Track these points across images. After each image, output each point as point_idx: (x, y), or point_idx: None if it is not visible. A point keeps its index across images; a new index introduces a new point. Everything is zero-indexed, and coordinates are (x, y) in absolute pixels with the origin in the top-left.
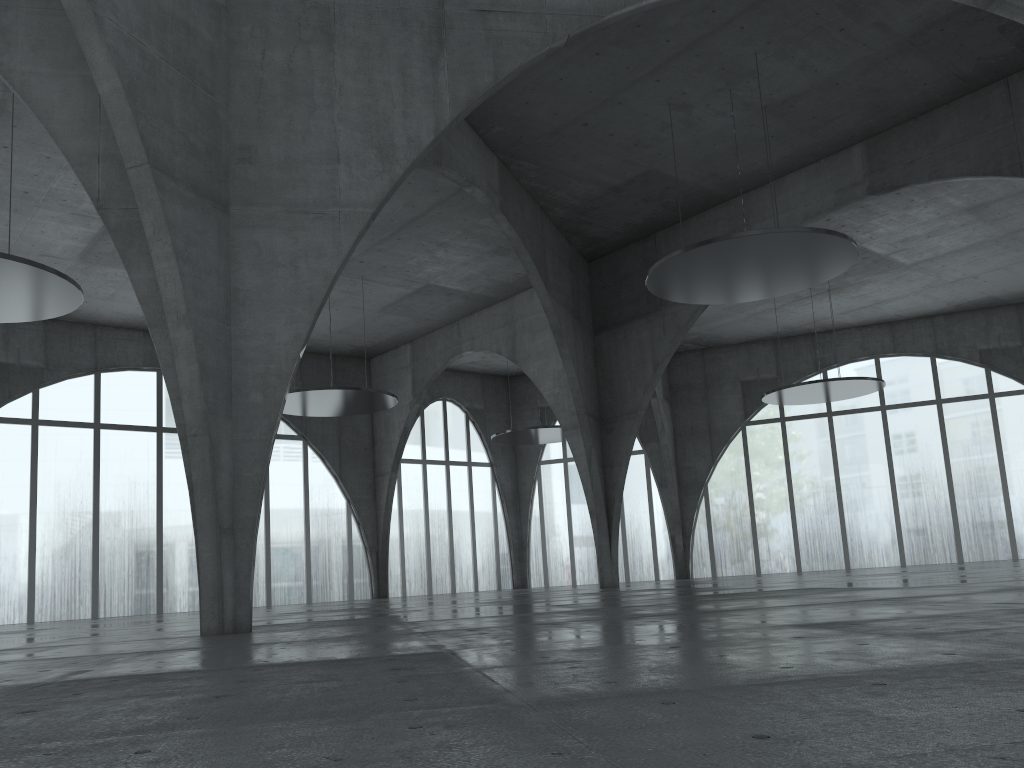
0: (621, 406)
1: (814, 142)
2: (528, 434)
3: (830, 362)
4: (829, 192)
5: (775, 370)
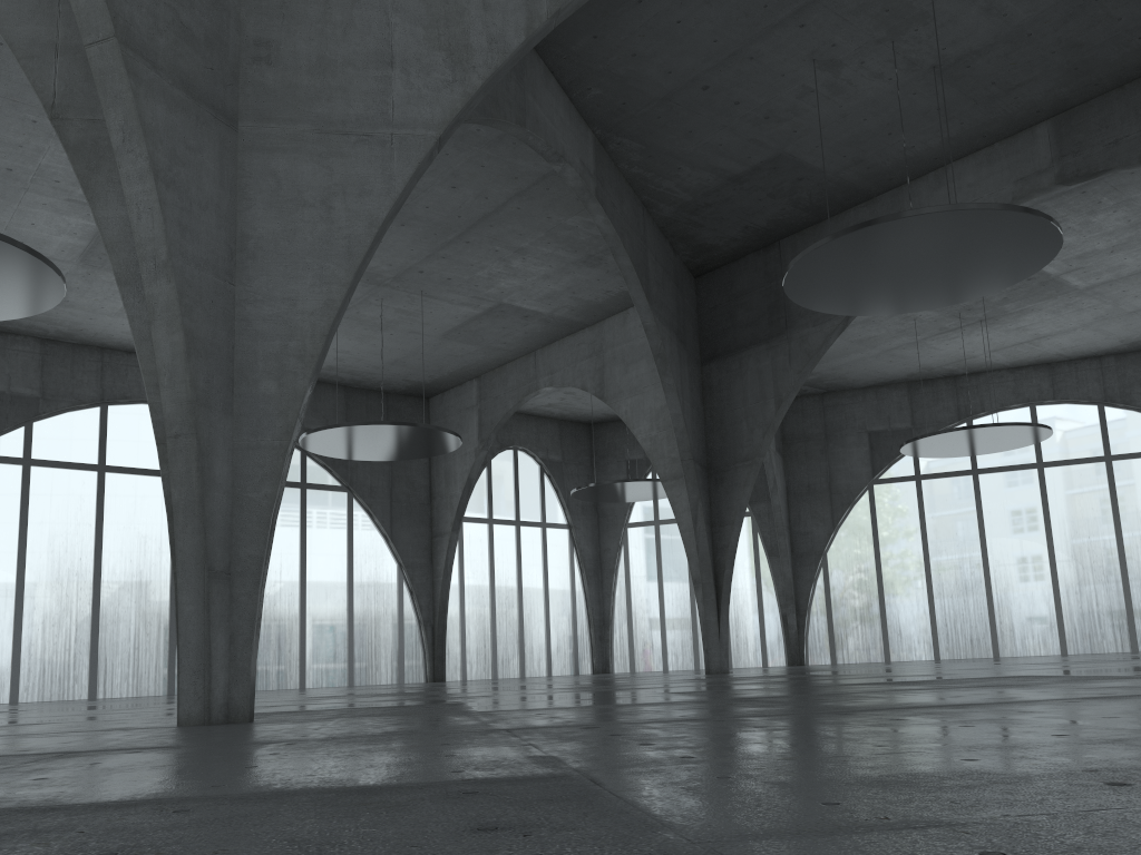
0: (734, 451)
1: (989, 118)
2: (615, 489)
3: (976, 410)
4: (1005, 183)
5: (909, 419)
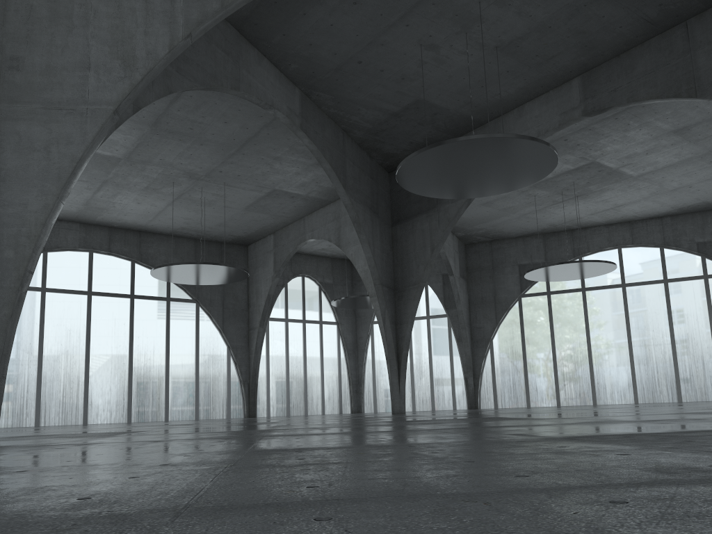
0: (409, 279)
1: (541, 76)
2: (357, 301)
3: (584, 251)
4: (555, 115)
5: (544, 256)
